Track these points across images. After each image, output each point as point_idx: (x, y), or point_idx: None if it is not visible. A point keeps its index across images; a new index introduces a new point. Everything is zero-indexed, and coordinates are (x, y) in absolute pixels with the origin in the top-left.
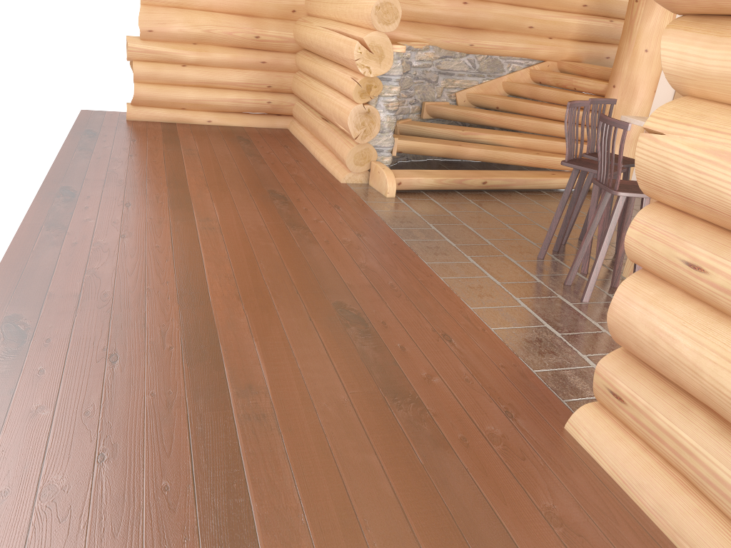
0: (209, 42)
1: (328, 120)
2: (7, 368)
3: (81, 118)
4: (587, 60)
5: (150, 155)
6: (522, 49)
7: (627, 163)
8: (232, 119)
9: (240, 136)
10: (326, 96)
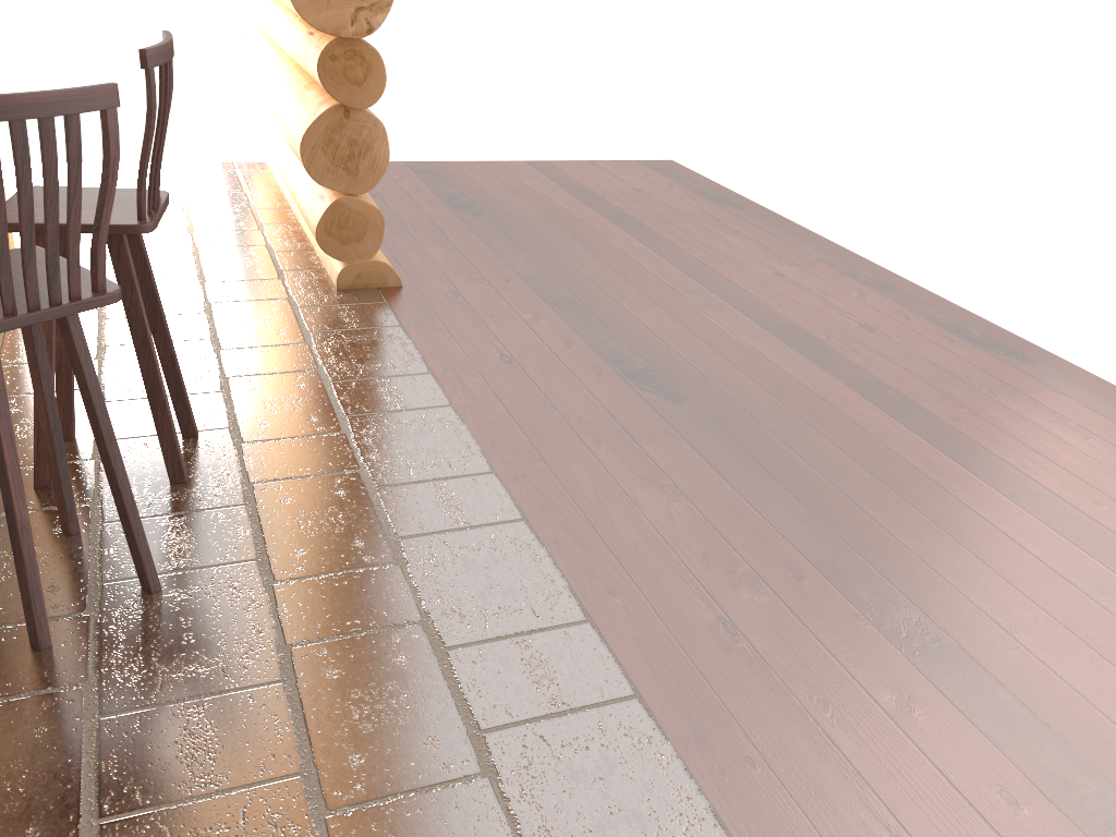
0: None
1: None
2: (937, 319)
3: None
4: None
5: None
6: None
7: None
8: None
9: None
10: None
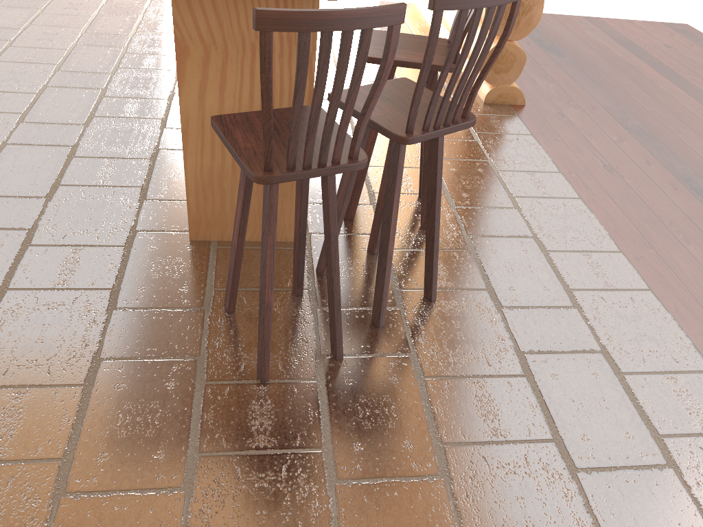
0: None
1: None
2: None
3: None
4: None
5: None
6: None
7: (289, 111)
8: None
9: None
10: None
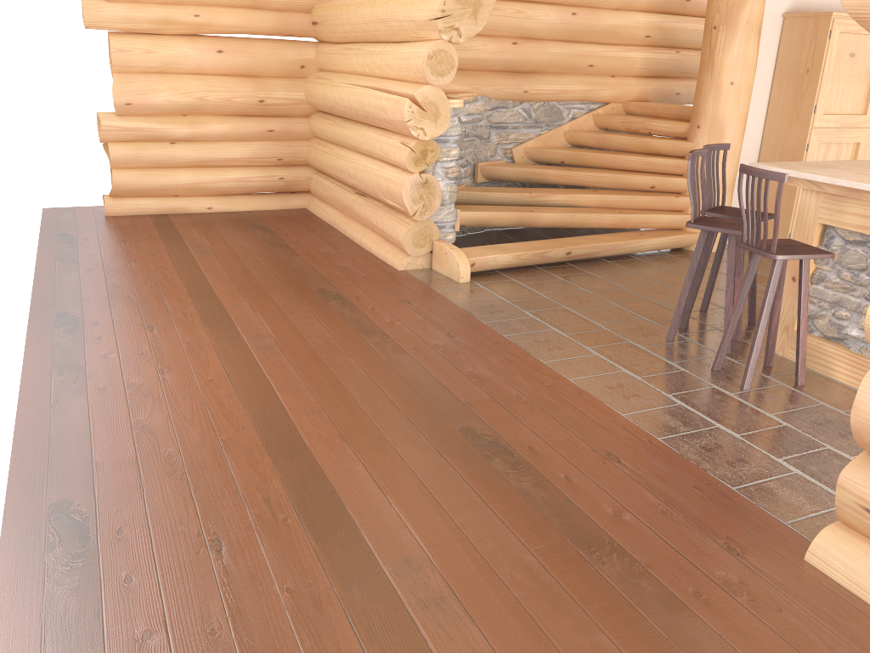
0: (202, 112)
1: (364, 195)
2: (80, 581)
3: (46, 219)
4: (655, 98)
5: (153, 259)
6: (583, 92)
7: (756, 217)
8: (237, 203)
9: (253, 223)
10: (363, 166)
